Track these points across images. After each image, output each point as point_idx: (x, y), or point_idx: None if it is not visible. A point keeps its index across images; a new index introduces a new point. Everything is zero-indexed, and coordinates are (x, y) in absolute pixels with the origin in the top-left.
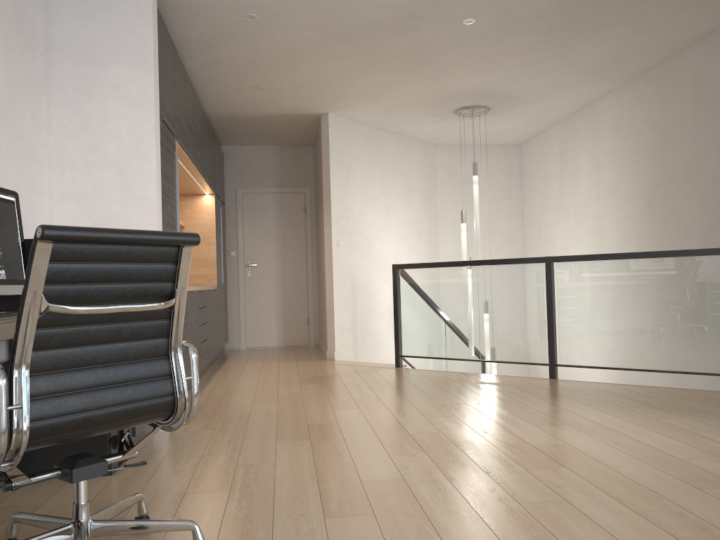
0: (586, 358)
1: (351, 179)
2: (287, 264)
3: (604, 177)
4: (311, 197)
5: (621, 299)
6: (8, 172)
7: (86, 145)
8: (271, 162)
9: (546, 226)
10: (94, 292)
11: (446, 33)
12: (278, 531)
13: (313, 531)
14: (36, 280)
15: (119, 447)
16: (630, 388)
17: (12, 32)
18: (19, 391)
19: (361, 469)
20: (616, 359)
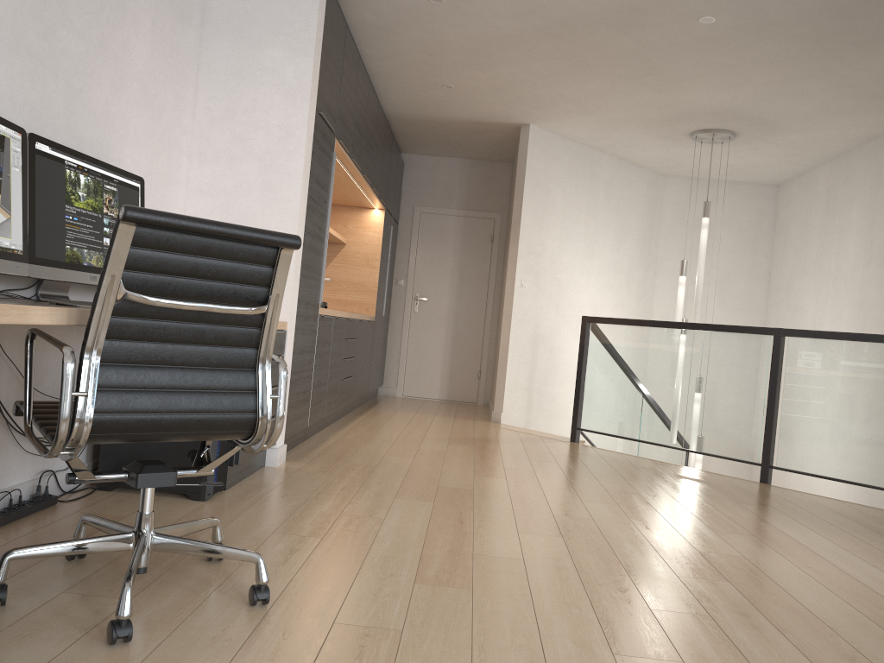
0: (811, 464)
1: (548, 207)
2: (462, 303)
3: (879, 236)
4: (502, 226)
5: (868, 394)
6: (140, 156)
7: (230, 135)
8: (459, 179)
9: (797, 292)
10: (178, 285)
11: (678, 33)
12: (357, 587)
13: (395, 594)
14: (116, 263)
15: (196, 462)
16: (862, 509)
17: (163, 2)
18: (86, 379)
19: (479, 541)
20: (850, 470)
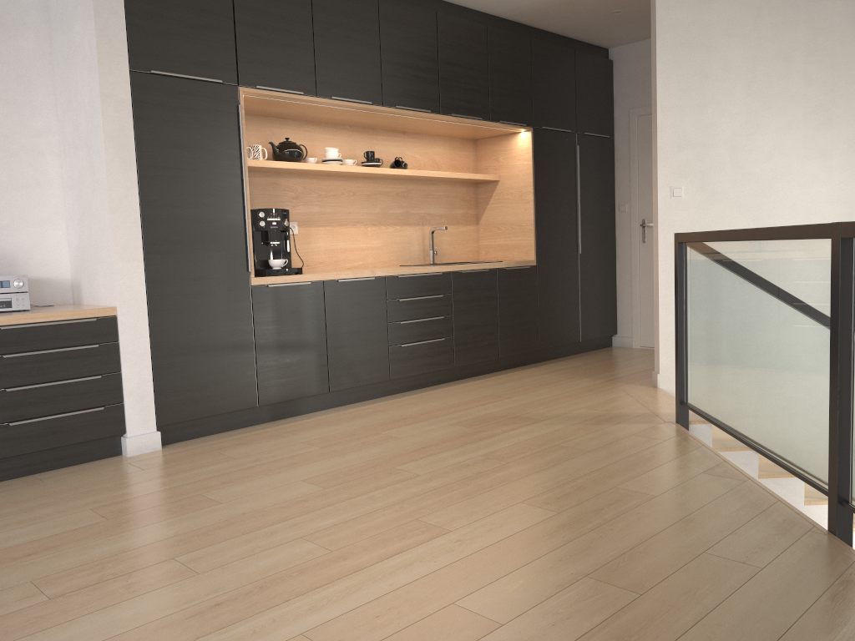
0: None
1: (714, 72)
2: None
3: None
4: None
5: None
6: None
7: (72, 124)
8: None
9: None
10: None
11: None
12: None
13: None
14: None
15: None
16: None
17: None
18: None
19: None
20: None
